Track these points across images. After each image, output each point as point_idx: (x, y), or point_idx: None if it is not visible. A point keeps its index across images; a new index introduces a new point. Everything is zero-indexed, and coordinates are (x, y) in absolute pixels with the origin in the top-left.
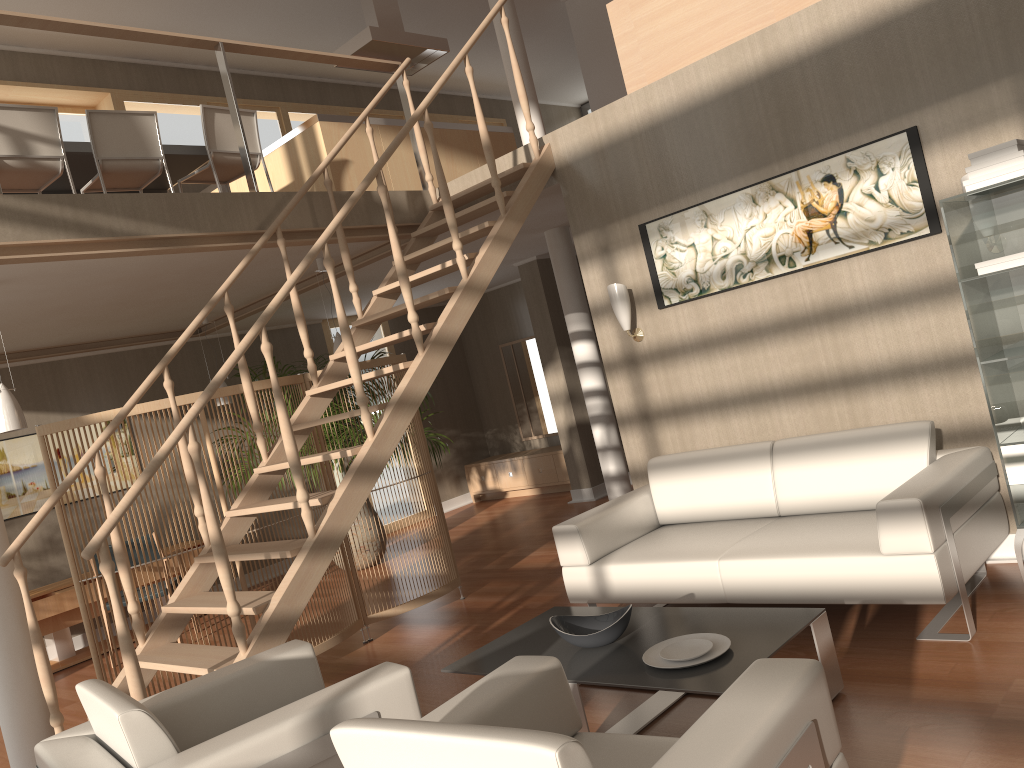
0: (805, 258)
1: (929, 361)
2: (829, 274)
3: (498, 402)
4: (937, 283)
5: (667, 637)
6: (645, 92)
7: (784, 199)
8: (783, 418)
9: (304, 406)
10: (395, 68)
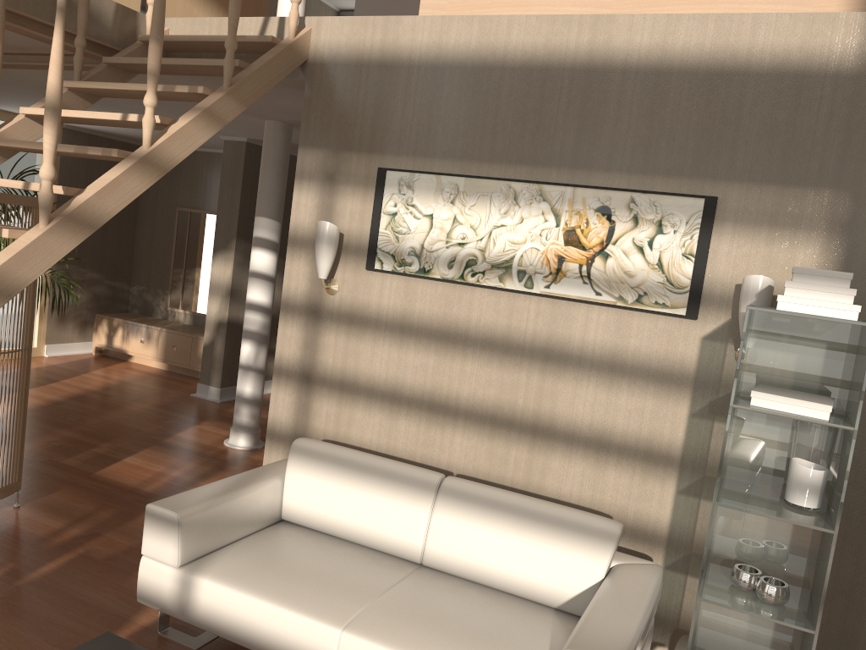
0: (546, 284)
1: (629, 445)
2: (564, 312)
3: (156, 262)
4: (670, 369)
5: None
6: (443, 22)
7: (549, 211)
8: (455, 440)
9: None
10: None
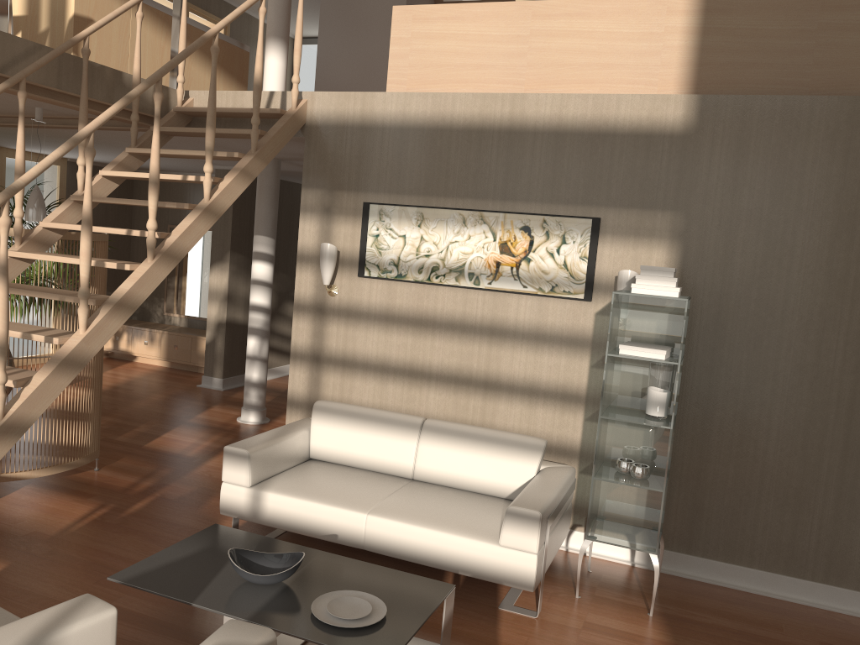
0: (488, 282)
1: (551, 390)
2: (502, 300)
3: None
4: (576, 336)
5: (328, 587)
6: (406, 97)
7: (488, 231)
8: (430, 396)
9: None
10: None
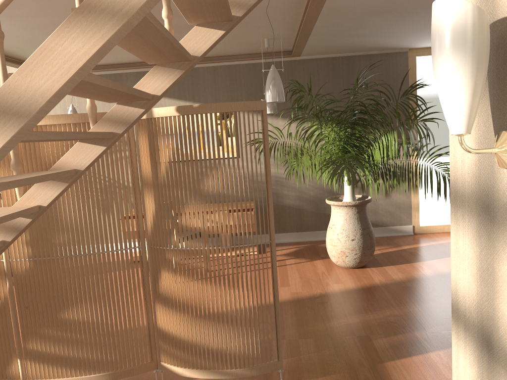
0: None
1: None
2: None
3: None
4: None
5: None
6: None
7: None
8: None
9: (68, 151)
10: None
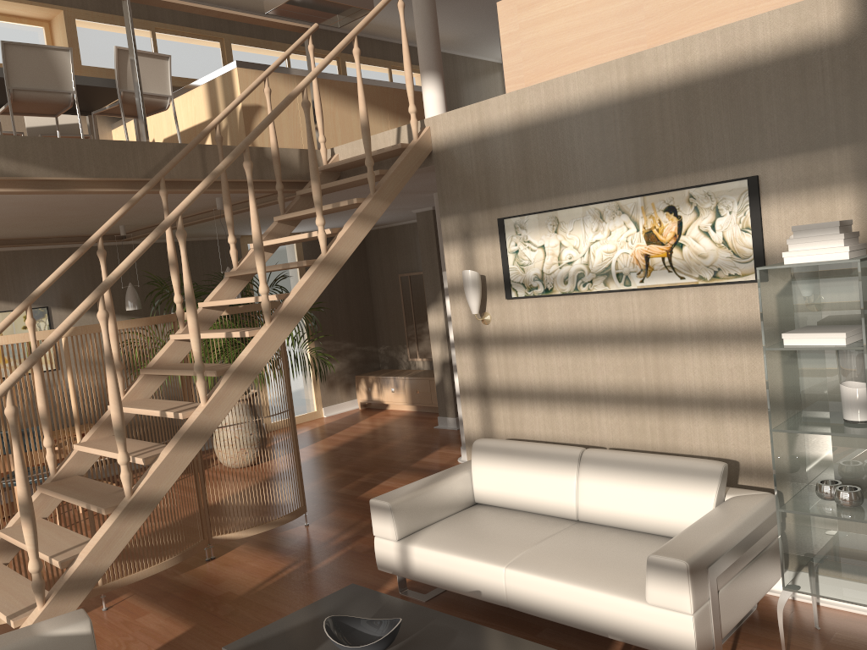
0: (640, 280)
1: (737, 398)
2: (659, 299)
3: (392, 323)
4: (755, 328)
5: None
6: (518, 95)
7: (628, 221)
8: (602, 421)
9: (167, 349)
10: (305, 31)
